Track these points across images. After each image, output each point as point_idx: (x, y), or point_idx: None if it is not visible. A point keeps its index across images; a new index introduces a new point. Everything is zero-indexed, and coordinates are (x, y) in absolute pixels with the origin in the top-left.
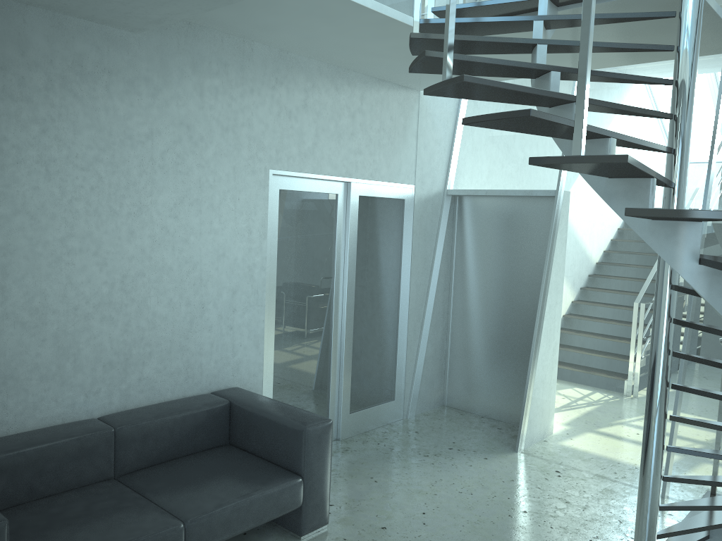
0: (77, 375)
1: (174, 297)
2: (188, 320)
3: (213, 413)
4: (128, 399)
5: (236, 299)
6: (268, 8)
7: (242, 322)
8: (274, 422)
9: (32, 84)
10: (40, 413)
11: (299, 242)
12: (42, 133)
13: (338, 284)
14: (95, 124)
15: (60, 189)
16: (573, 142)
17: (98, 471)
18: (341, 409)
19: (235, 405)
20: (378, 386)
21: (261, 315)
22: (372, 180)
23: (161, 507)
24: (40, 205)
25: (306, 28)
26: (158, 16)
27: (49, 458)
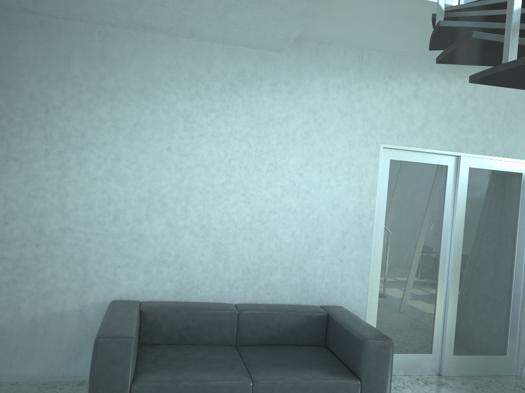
0: (225, 273)
1: (296, 231)
2: (306, 249)
3: (313, 319)
4: (258, 296)
5: (346, 239)
6: (361, 19)
7: (350, 257)
8: (348, 332)
9: (212, 88)
10: (200, 293)
11: (407, 202)
12: (216, 118)
13: (445, 240)
14: (249, 112)
15: (224, 152)
16: (503, 52)
17: (224, 337)
18: (444, 349)
19: (329, 316)
20: (487, 338)
21: (368, 255)
22: (484, 155)
23: (247, 369)
24: (211, 161)
25: (400, 31)
26: (282, 36)
27: (194, 319)
